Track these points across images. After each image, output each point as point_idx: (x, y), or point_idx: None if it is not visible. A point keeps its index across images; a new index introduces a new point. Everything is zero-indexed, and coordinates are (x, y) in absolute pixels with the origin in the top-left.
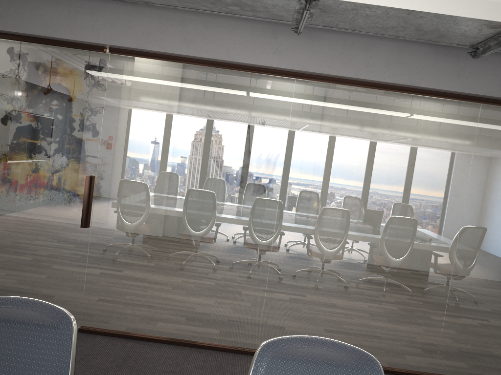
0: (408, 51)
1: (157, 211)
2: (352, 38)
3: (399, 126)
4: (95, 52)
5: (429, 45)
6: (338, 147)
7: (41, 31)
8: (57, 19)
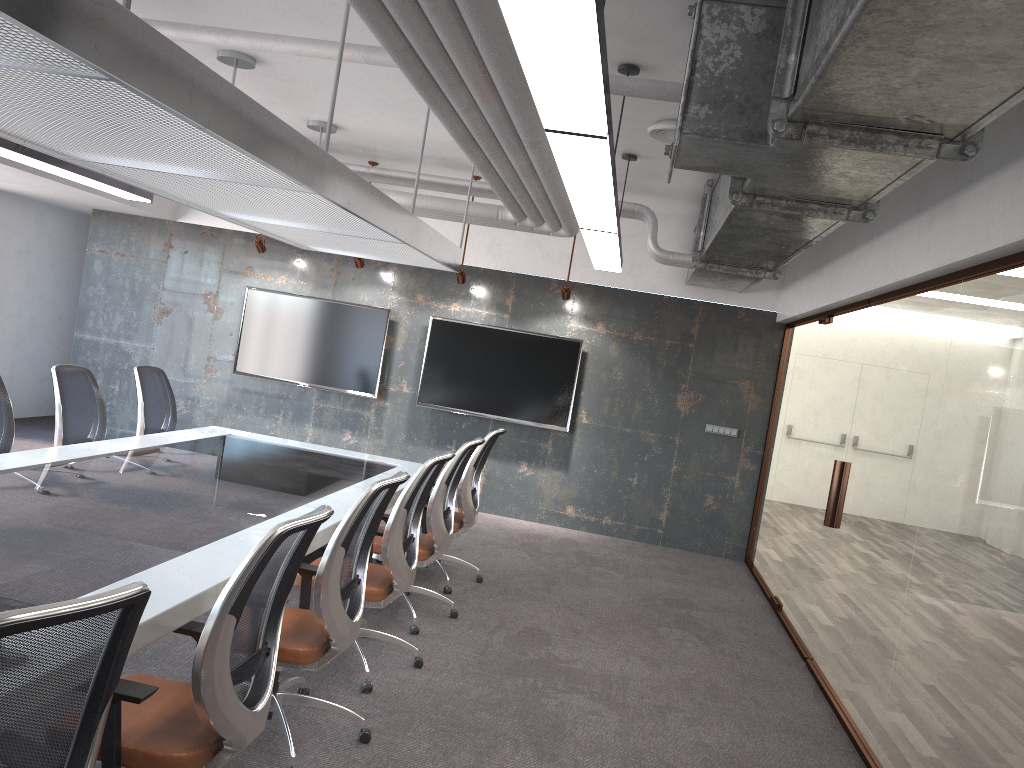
0: None
1: (861, 508)
2: (980, 187)
3: None
4: (868, 307)
5: None
6: (978, 391)
7: (837, 297)
8: (844, 279)
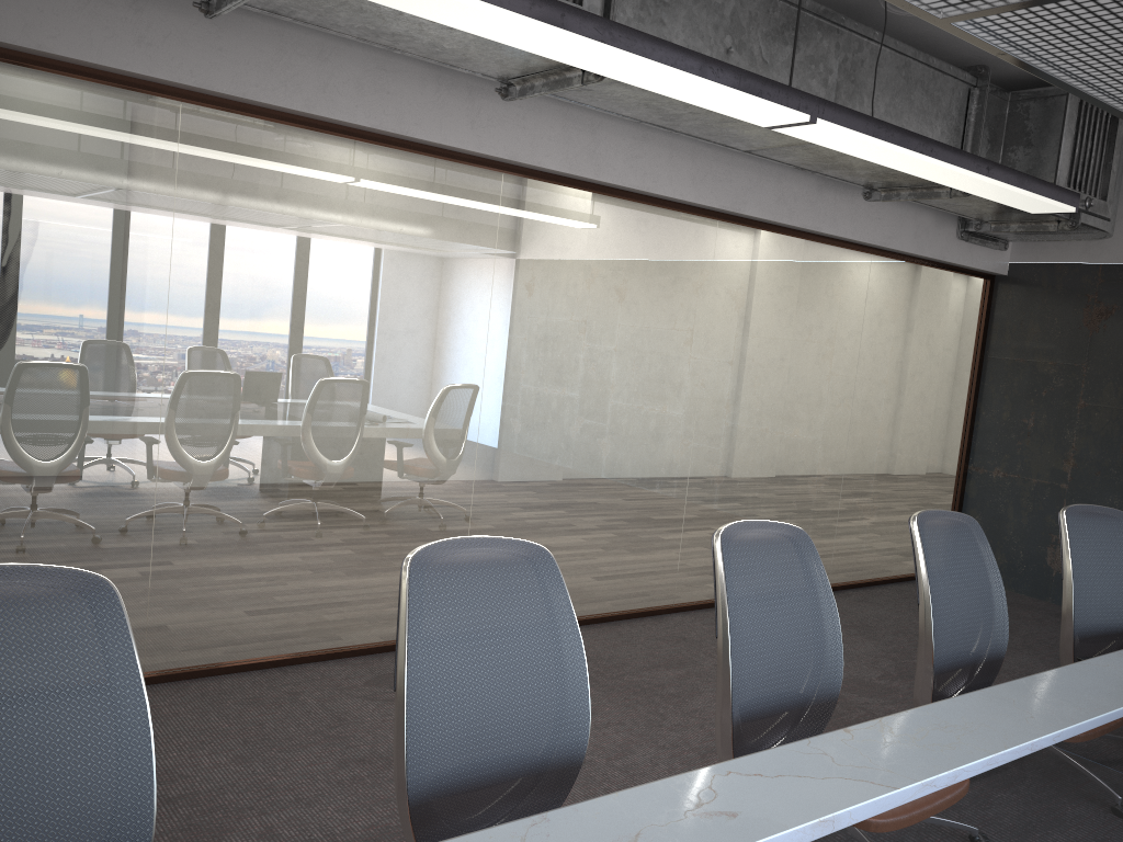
0: (394, 70)
1: None
2: (295, 33)
3: (382, 208)
4: None
5: (426, 64)
6: (278, 248)
7: None
8: None
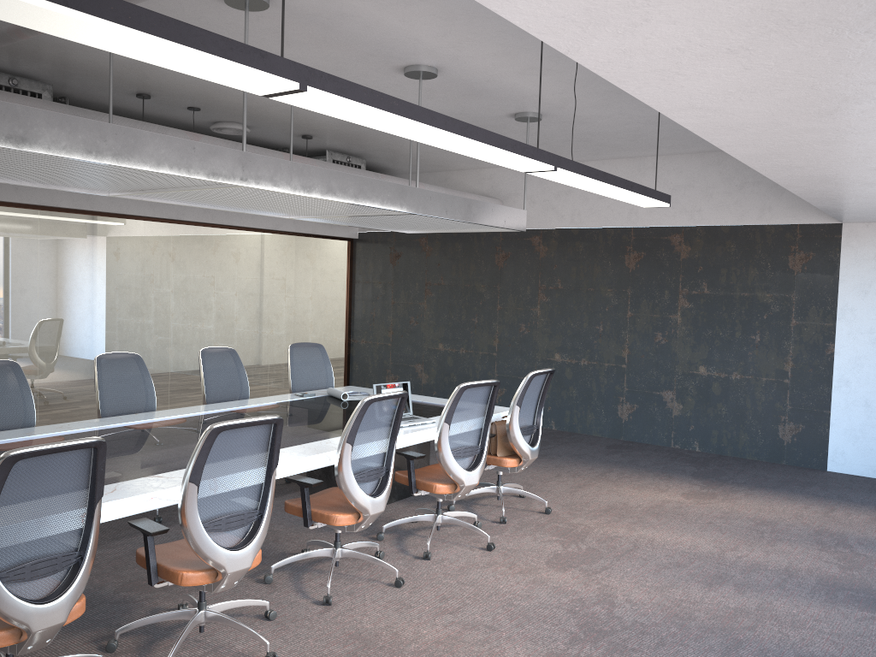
0: None
1: None
2: None
3: None
4: None
5: None
6: None
7: None
8: None
